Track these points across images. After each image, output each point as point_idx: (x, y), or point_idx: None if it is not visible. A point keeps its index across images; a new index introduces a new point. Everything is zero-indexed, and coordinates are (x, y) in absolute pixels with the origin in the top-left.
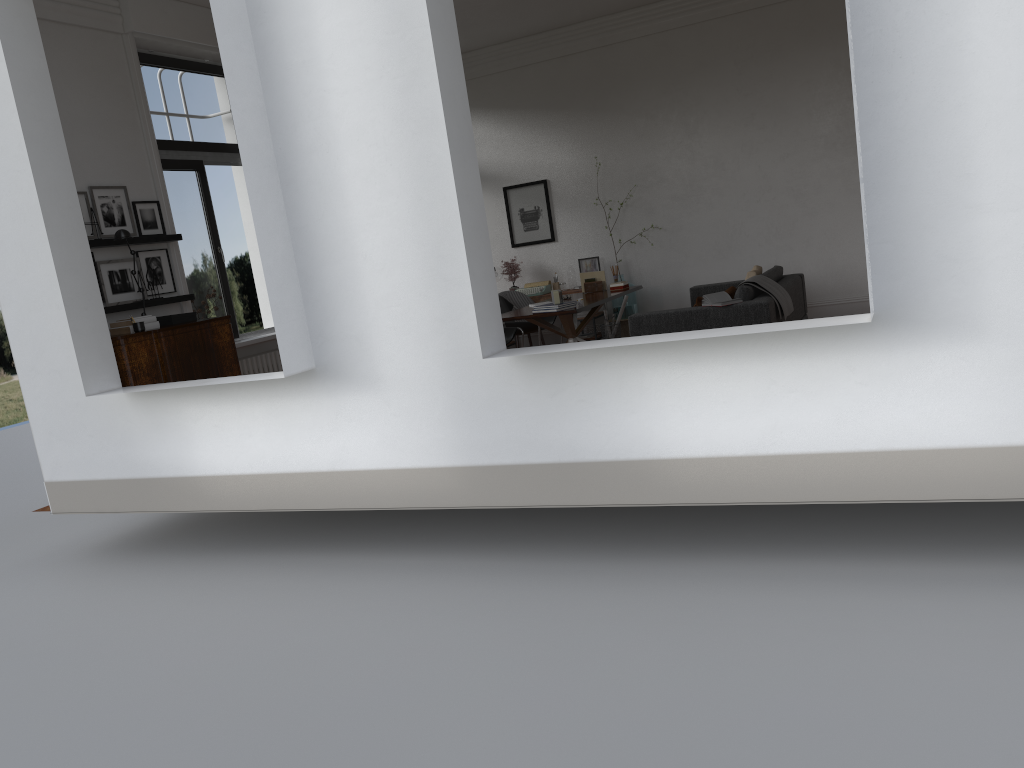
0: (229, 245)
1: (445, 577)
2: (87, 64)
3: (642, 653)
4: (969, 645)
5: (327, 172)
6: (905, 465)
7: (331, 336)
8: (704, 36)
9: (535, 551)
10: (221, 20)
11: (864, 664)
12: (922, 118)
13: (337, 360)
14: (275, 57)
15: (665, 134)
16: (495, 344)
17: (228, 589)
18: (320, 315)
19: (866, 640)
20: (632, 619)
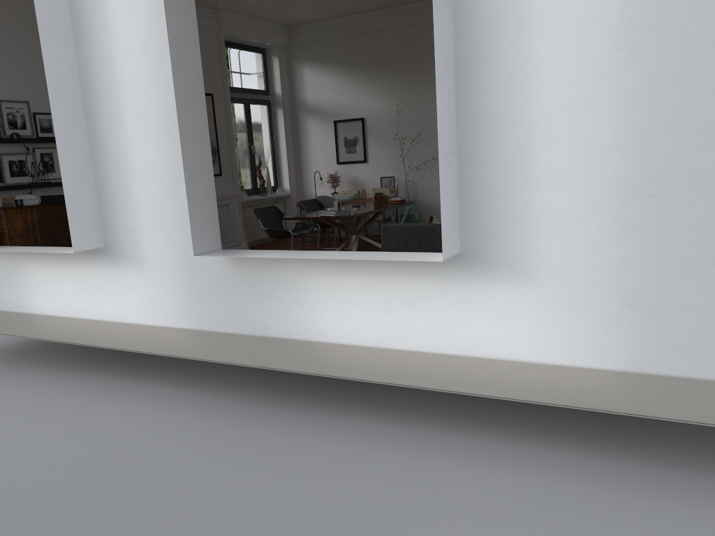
0: None
1: (176, 407)
2: (5, 13)
3: (257, 486)
4: (479, 513)
5: (113, 108)
6: (477, 368)
7: (114, 226)
8: None
9: (247, 394)
10: None
11: (397, 518)
12: (499, 110)
13: (117, 243)
14: (82, 21)
15: None
16: (209, 245)
17: (36, 397)
18: (107, 210)
19: (412, 498)
20: (270, 458)
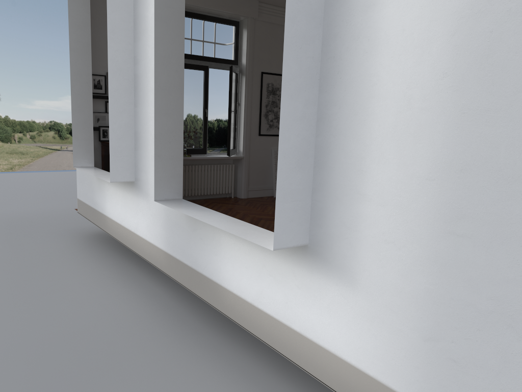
0: None
1: (149, 303)
2: None
3: (128, 385)
4: None
5: (145, 87)
6: (309, 349)
7: (139, 168)
8: None
9: (199, 308)
10: (112, 5)
11: None
12: (345, 123)
13: (140, 180)
14: (137, 25)
15: None
16: (171, 195)
17: (89, 270)
18: (137, 156)
19: None
20: (159, 365)
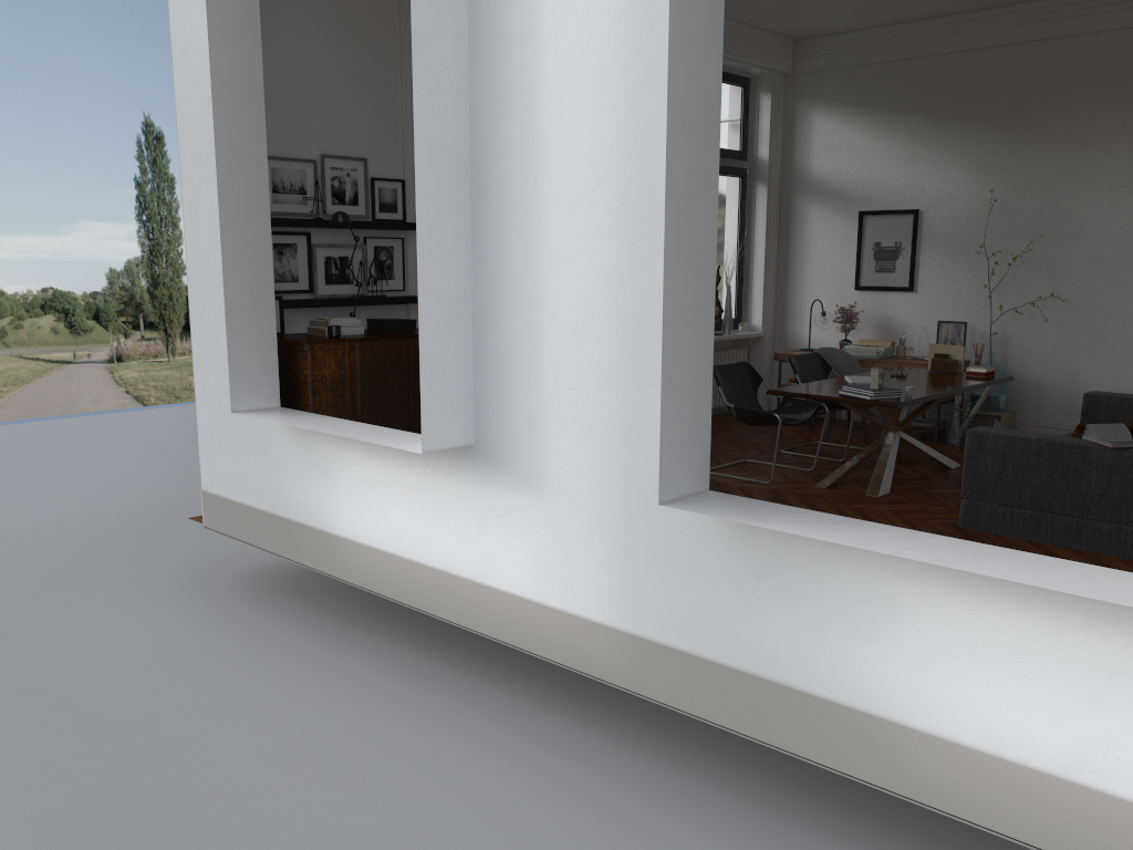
0: None
1: (573, 771)
2: (348, 8)
3: None
4: None
5: (525, 189)
6: None
7: (497, 408)
8: None
9: (710, 768)
10: None
11: None
12: None
13: (499, 442)
14: (489, 21)
15: (1101, 172)
16: (688, 483)
17: (327, 690)
18: (489, 378)
19: None
20: None
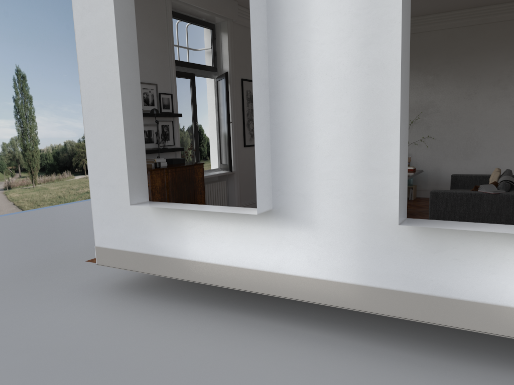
0: None
1: (339, 351)
2: (146, 13)
3: None
4: None
5: (301, 92)
6: None
7: (286, 191)
8: (476, 33)
9: (393, 341)
10: None
11: None
12: None
13: (287, 206)
14: (279, 17)
15: (443, 86)
16: (403, 215)
17: (199, 333)
18: (281, 178)
19: None
20: None
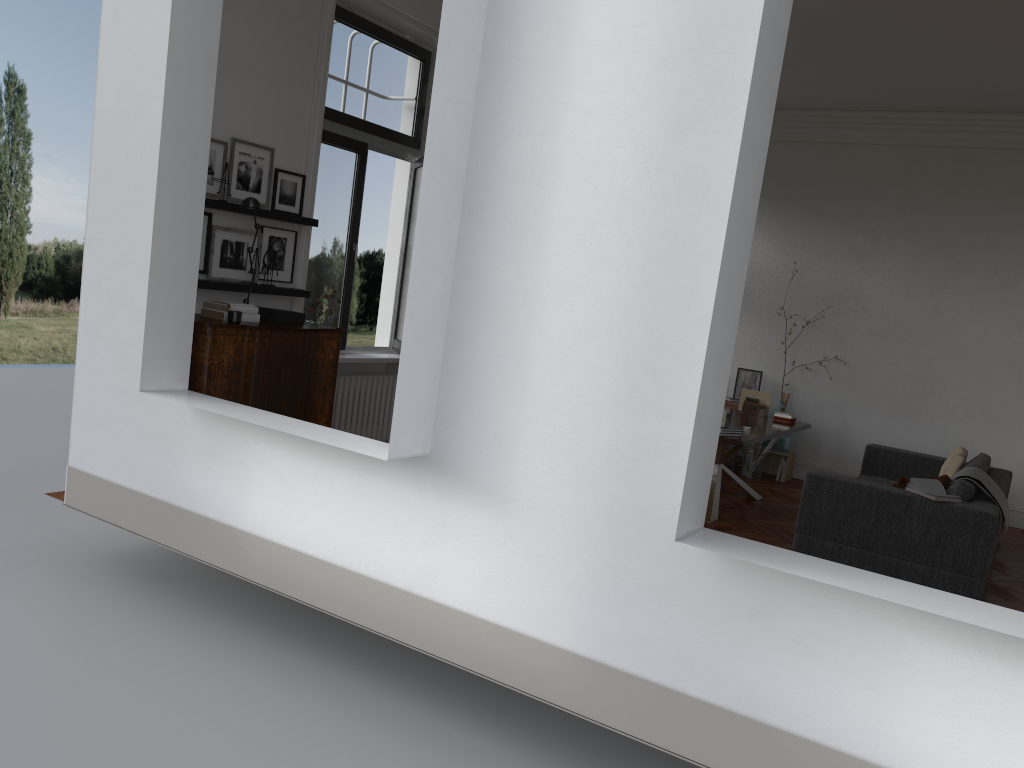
0: (365, 237)
1: None
2: (276, 0)
3: None
4: None
5: (529, 210)
6: None
7: (463, 421)
8: (966, 164)
9: None
10: None
11: None
12: None
13: (461, 455)
14: (508, 42)
15: (883, 260)
16: (693, 520)
17: (229, 697)
18: (458, 390)
19: None
20: None
